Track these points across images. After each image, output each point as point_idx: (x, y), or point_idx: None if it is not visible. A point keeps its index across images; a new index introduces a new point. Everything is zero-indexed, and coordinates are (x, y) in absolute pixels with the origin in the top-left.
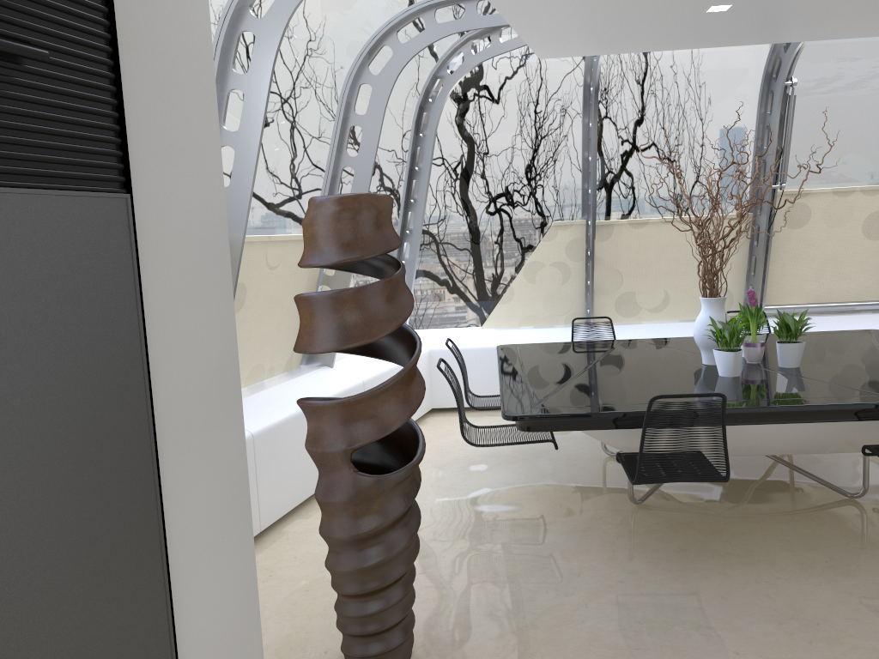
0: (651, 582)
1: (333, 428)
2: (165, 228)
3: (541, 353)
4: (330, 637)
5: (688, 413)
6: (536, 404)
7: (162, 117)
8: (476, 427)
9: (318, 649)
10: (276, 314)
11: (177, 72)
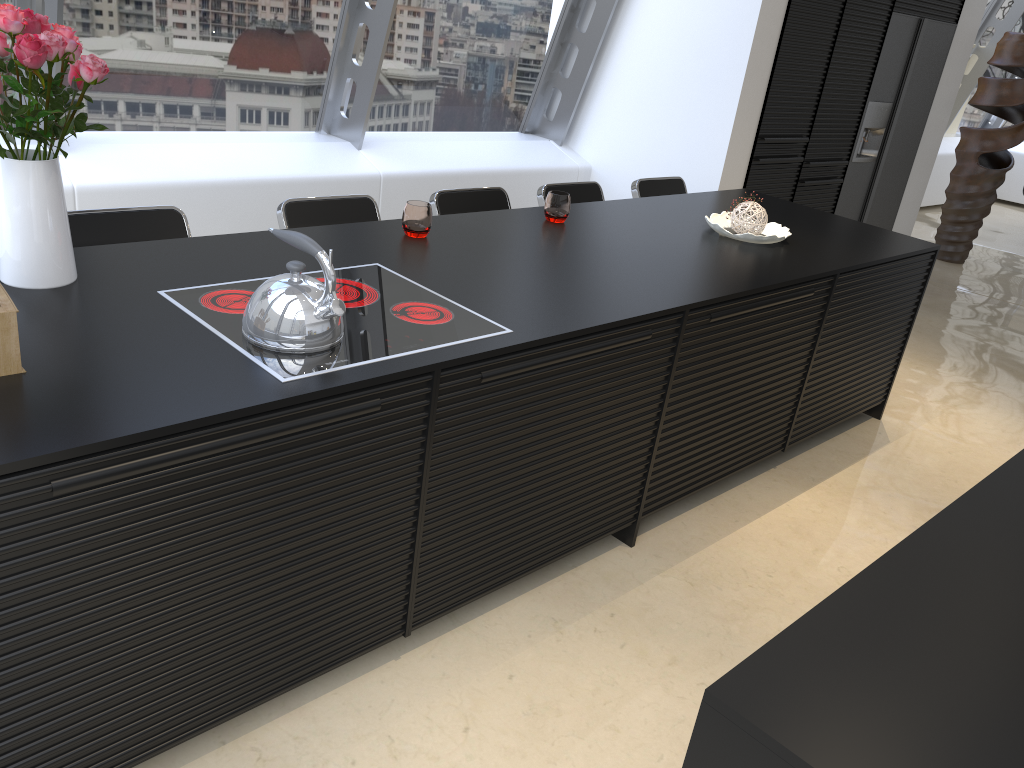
0: None
1: (975, 142)
2: (958, 38)
3: None
4: None
5: None
6: None
7: None
8: None
9: None
10: None
11: None
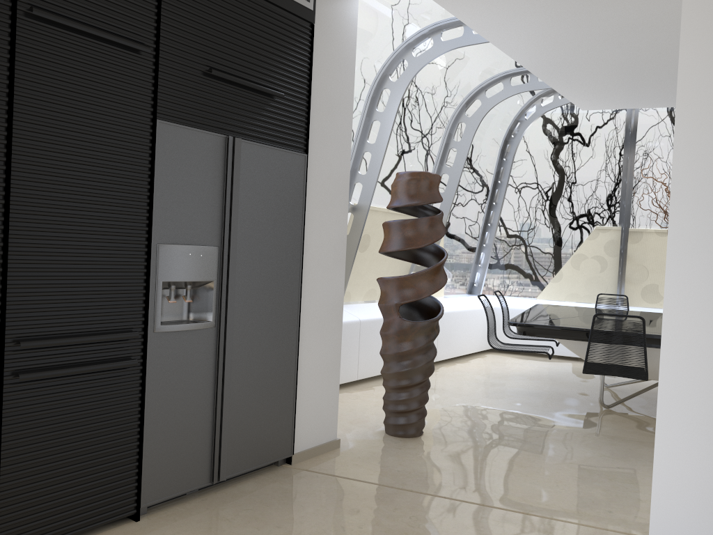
0: (586, 436)
1: (391, 292)
2: (320, 173)
3: (563, 308)
4: (380, 422)
5: (620, 328)
6: (532, 321)
7: (325, 124)
8: (502, 343)
9: (372, 425)
10: (388, 259)
11: (335, 105)
